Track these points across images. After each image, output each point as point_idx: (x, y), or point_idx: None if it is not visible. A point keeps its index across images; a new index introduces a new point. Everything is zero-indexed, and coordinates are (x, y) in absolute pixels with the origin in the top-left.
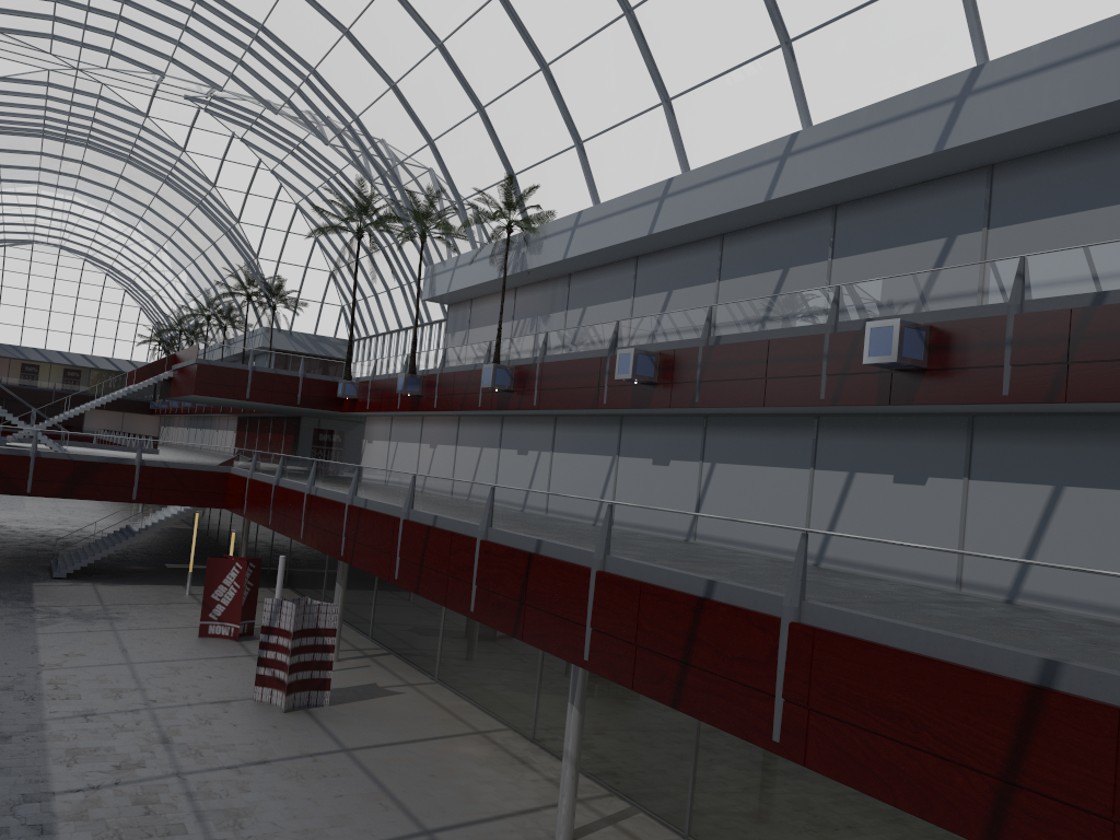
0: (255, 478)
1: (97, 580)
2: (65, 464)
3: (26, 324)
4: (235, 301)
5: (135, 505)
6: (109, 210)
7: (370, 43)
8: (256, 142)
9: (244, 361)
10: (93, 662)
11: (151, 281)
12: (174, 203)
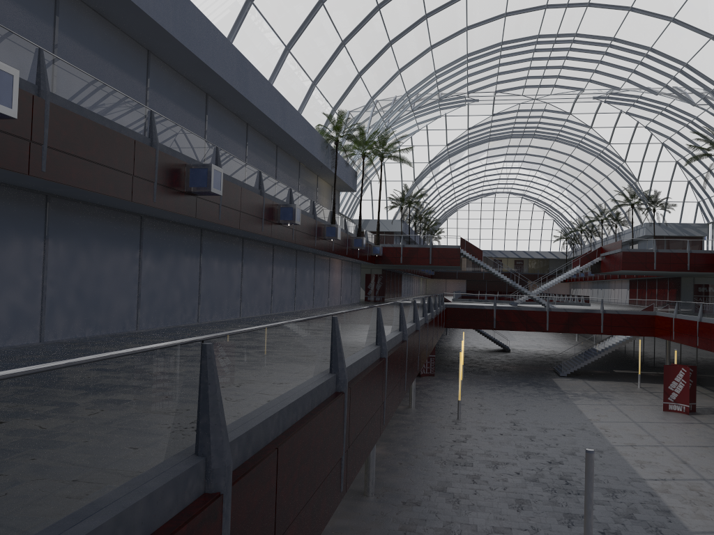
0: (678, 318)
1: (583, 378)
2: (563, 314)
3: (493, 238)
4: (621, 209)
5: (594, 336)
6: (540, 168)
7: None
8: (635, 112)
9: (650, 247)
10: (614, 420)
11: (561, 204)
12: (581, 158)
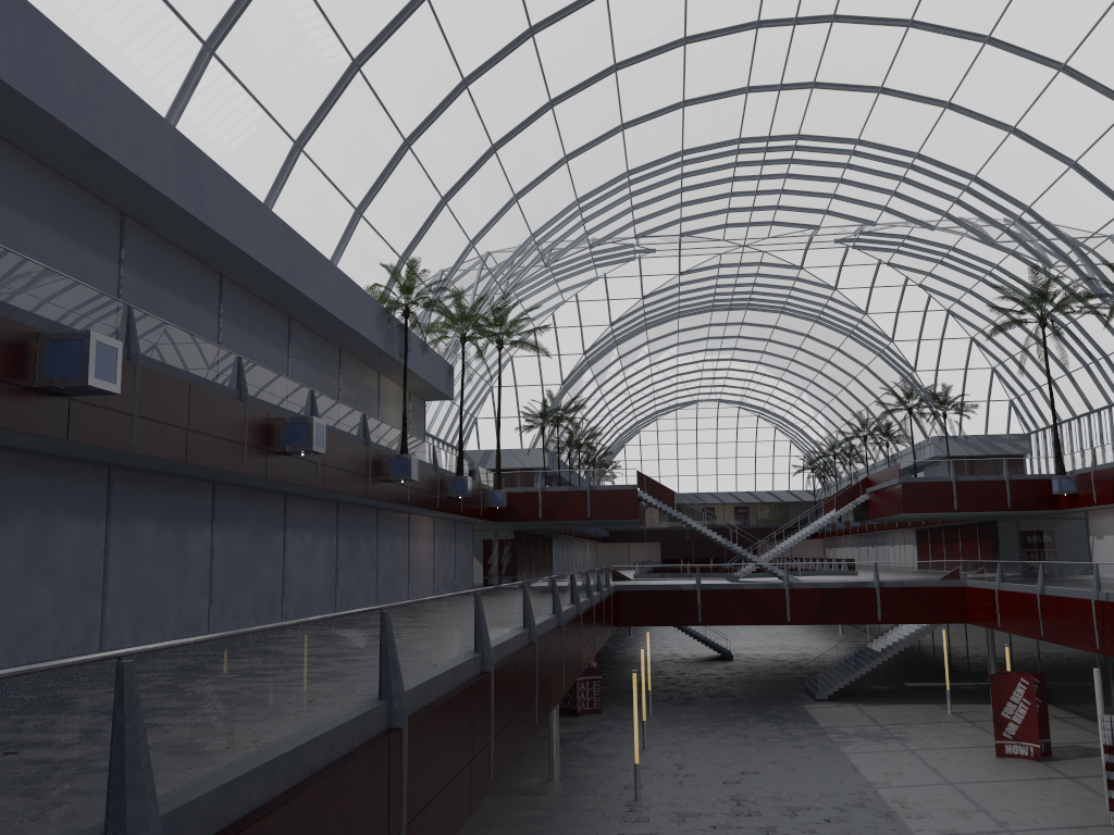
0: (1005, 589)
1: (855, 700)
2: (813, 592)
3: (699, 472)
4: (892, 417)
5: (868, 626)
6: (763, 359)
7: (1041, 131)
8: (902, 262)
9: (944, 473)
10: (915, 781)
11: (800, 414)
12: (824, 339)
